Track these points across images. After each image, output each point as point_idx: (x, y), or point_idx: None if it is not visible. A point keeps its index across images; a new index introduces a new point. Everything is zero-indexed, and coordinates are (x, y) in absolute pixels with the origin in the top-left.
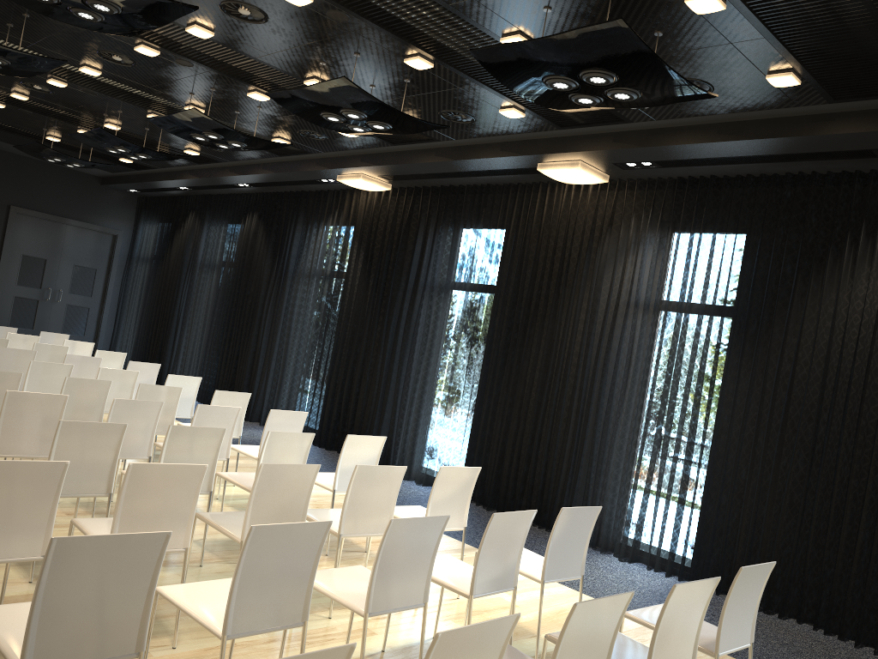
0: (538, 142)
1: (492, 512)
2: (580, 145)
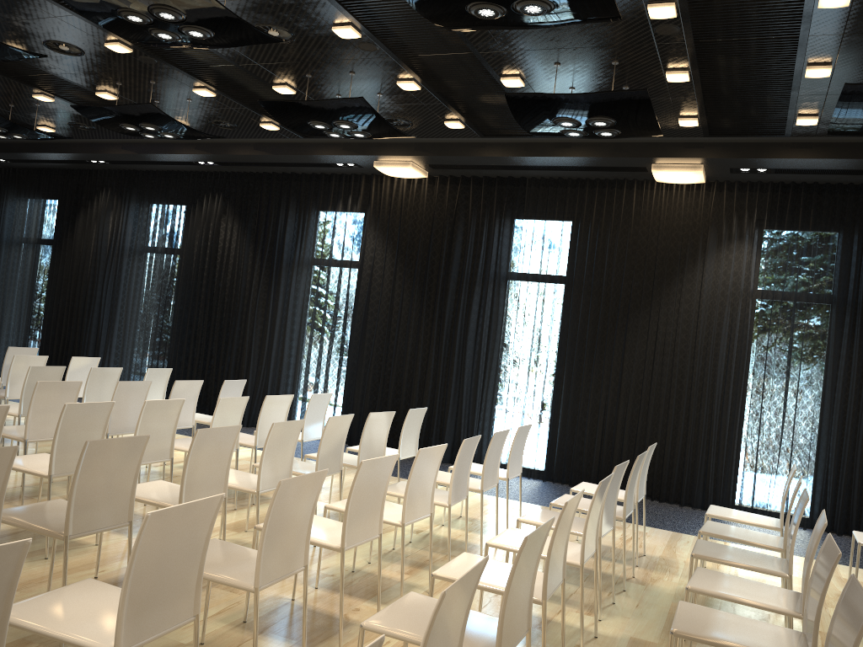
0: (665, 146)
1: None
2: (717, 152)
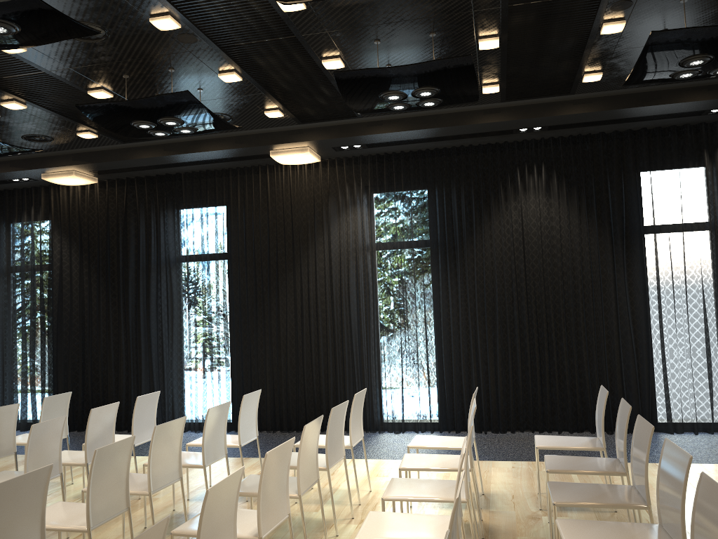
0: (274, 135)
1: (275, 433)
2: (314, 135)
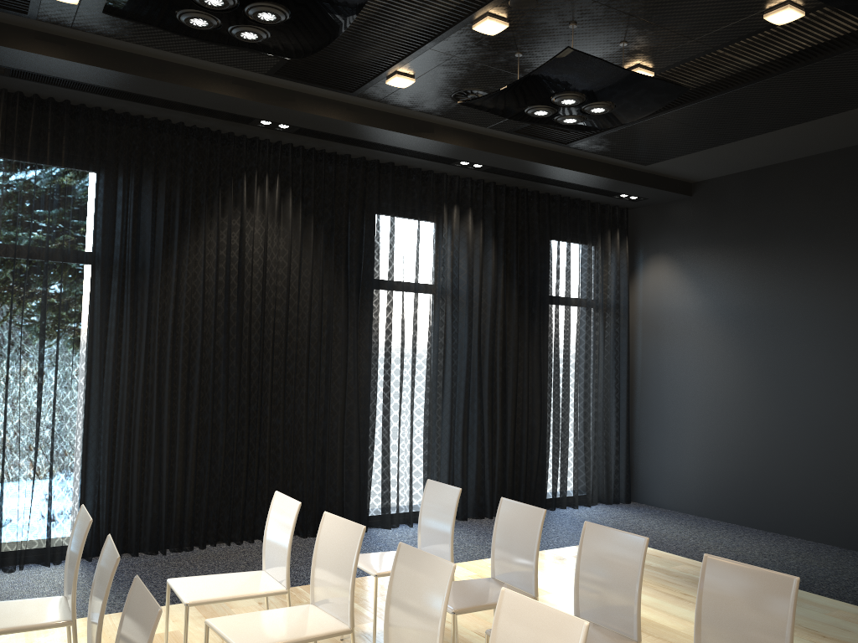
0: None
1: None
2: None
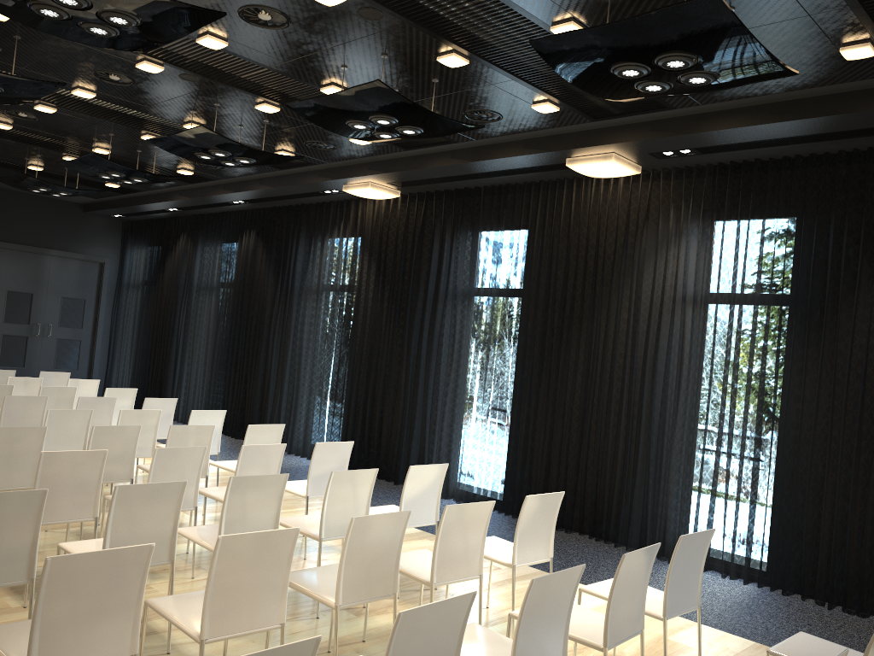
0: (567, 137)
1: None
2: (616, 136)
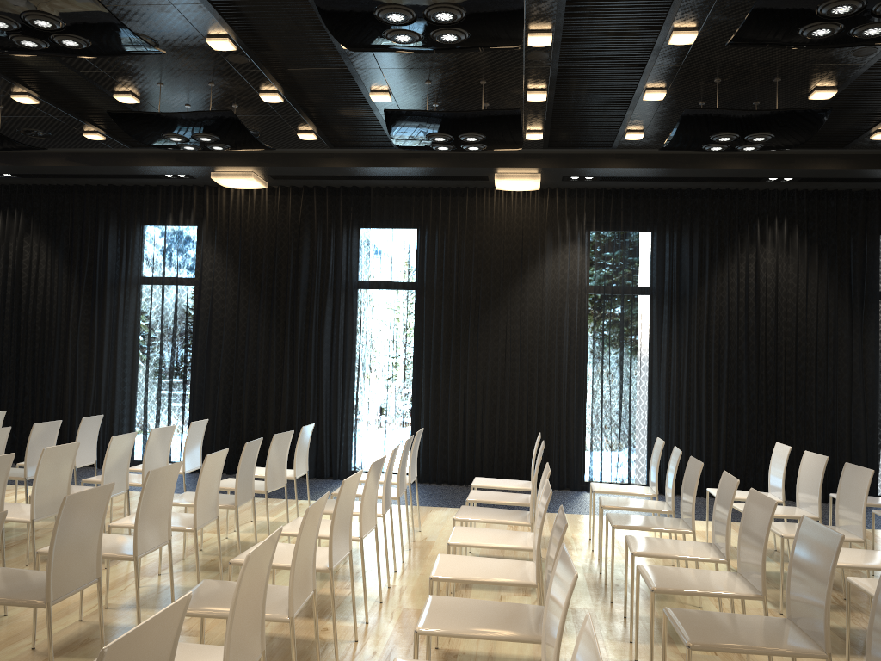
0: (507, 157)
1: (465, 487)
2: (554, 162)
